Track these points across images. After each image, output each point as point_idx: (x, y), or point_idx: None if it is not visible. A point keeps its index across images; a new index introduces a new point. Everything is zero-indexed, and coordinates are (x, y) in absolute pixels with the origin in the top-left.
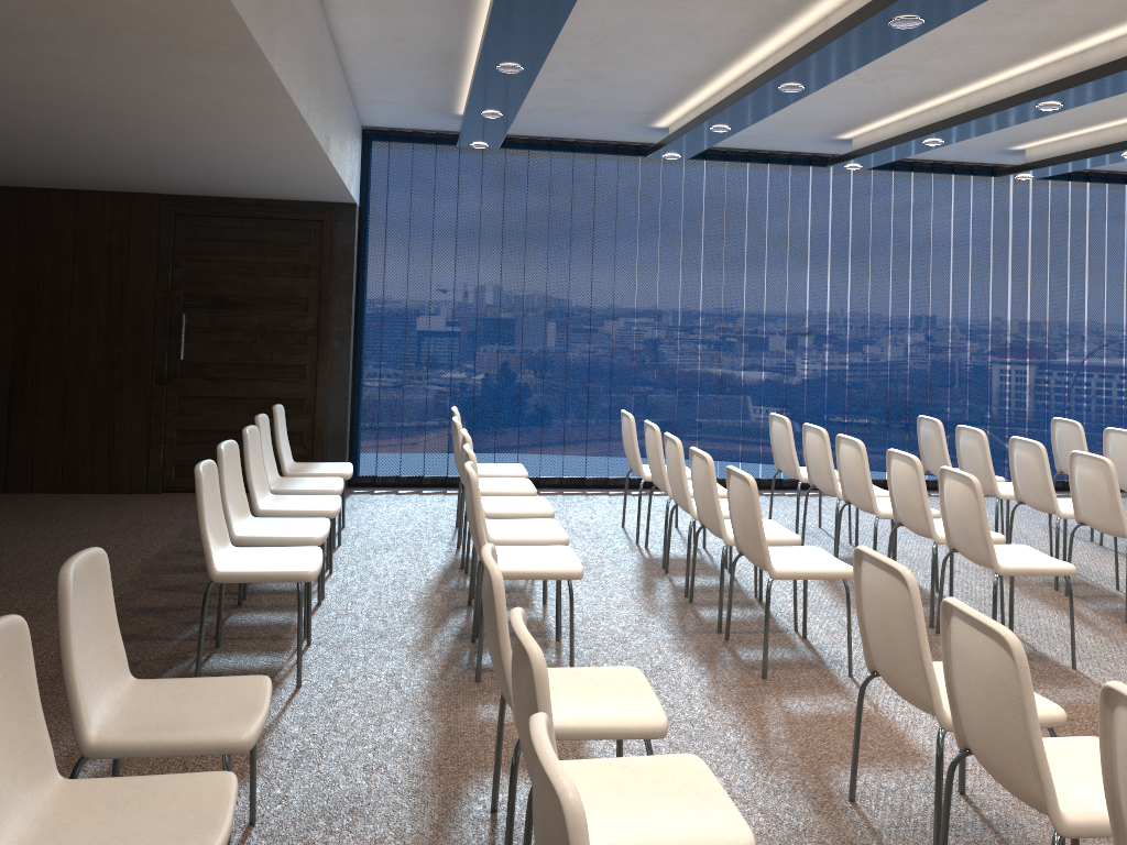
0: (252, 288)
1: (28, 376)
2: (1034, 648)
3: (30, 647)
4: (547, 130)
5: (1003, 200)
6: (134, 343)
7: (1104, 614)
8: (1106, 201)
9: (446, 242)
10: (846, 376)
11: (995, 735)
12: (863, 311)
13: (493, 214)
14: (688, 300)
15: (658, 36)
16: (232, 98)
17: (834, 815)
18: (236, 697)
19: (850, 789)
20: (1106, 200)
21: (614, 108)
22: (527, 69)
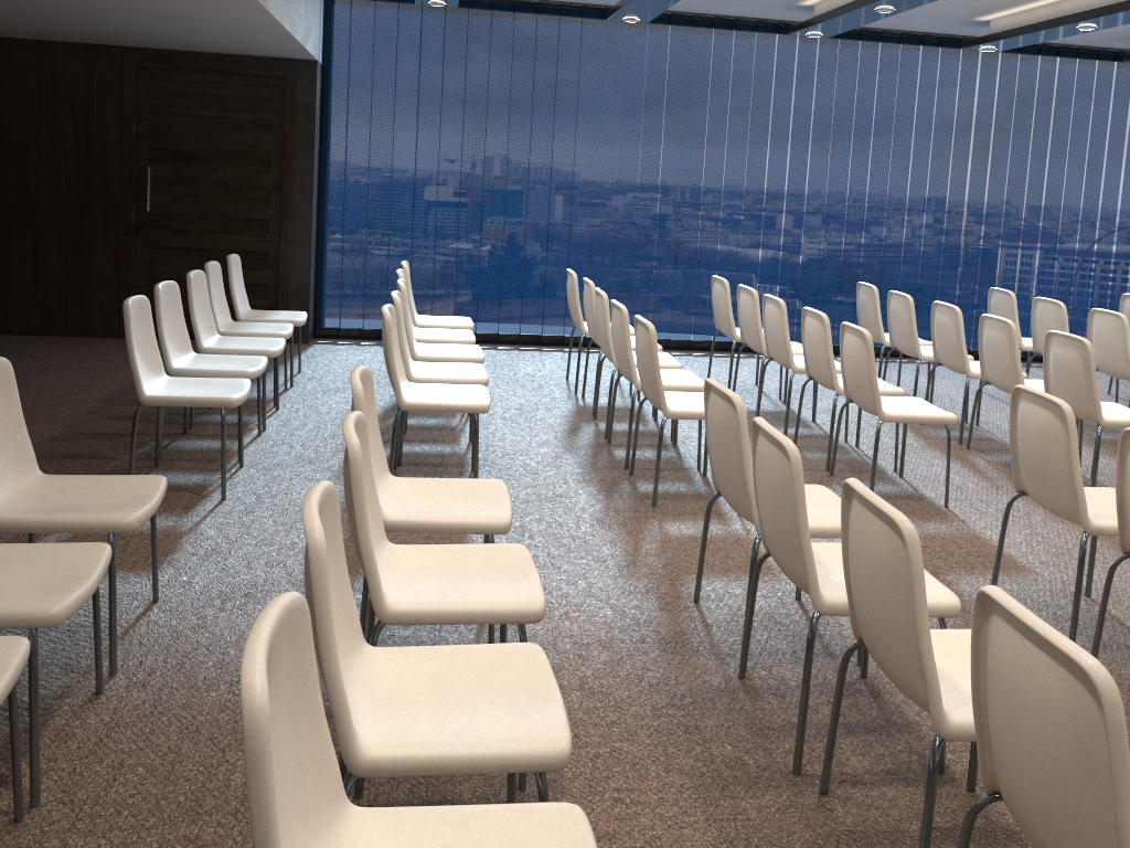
0: (215, 143)
1: None
2: (916, 490)
3: None
4: None
5: (970, 73)
6: (102, 194)
7: (996, 465)
8: (1076, 77)
9: (408, 102)
10: (802, 245)
11: (777, 532)
12: (821, 182)
13: (455, 75)
14: (648, 166)
15: None
16: None
17: (676, 612)
18: (131, 490)
19: (695, 592)
20: (1076, 76)
21: None
22: None
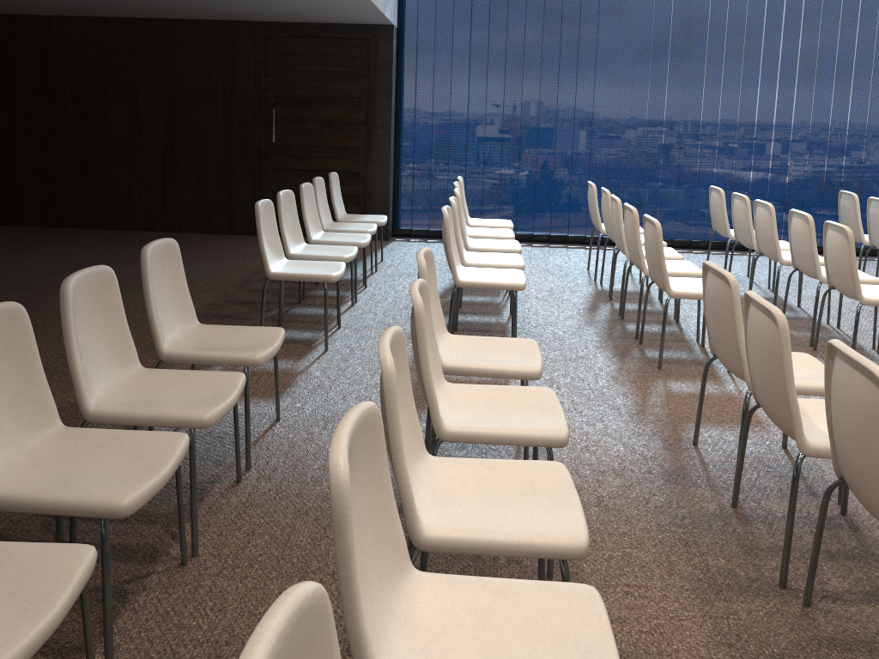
0: (320, 91)
1: (174, 153)
2: None
3: (117, 286)
4: None
5: None
6: (241, 131)
7: None
8: None
9: (462, 54)
10: (789, 162)
11: (766, 385)
12: (807, 108)
13: (499, 31)
14: (655, 99)
15: None
16: None
17: (677, 451)
18: (259, 337)
19: (693, 436)
20: None
21: None
22: None
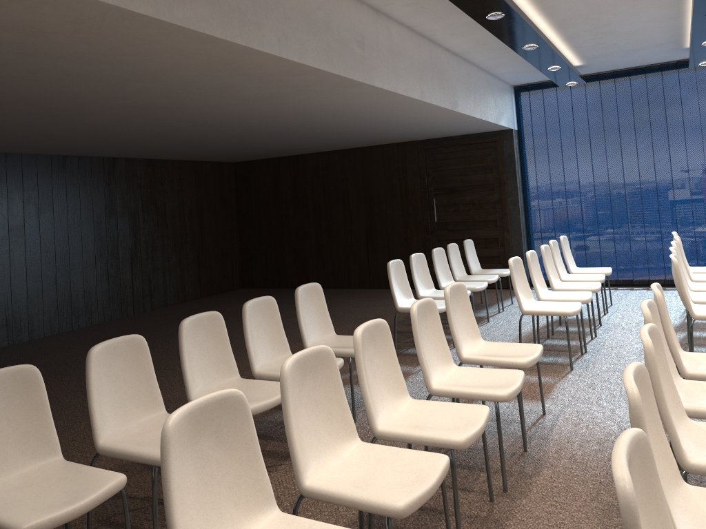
0: (465, 182)
1: (372, 234)
2: None
3: (277, 308)
4: (619, 65)
5: None
6: (414, 215)
7: None
8: None
9: (569, 142)
10: None
11: None
12: None
13: (596, 121)
14: None
15: (616, 6)
16: (378, 98)
17: None
18: None
19: None
20: None
21: (645, 44)
22: (540, 45)
